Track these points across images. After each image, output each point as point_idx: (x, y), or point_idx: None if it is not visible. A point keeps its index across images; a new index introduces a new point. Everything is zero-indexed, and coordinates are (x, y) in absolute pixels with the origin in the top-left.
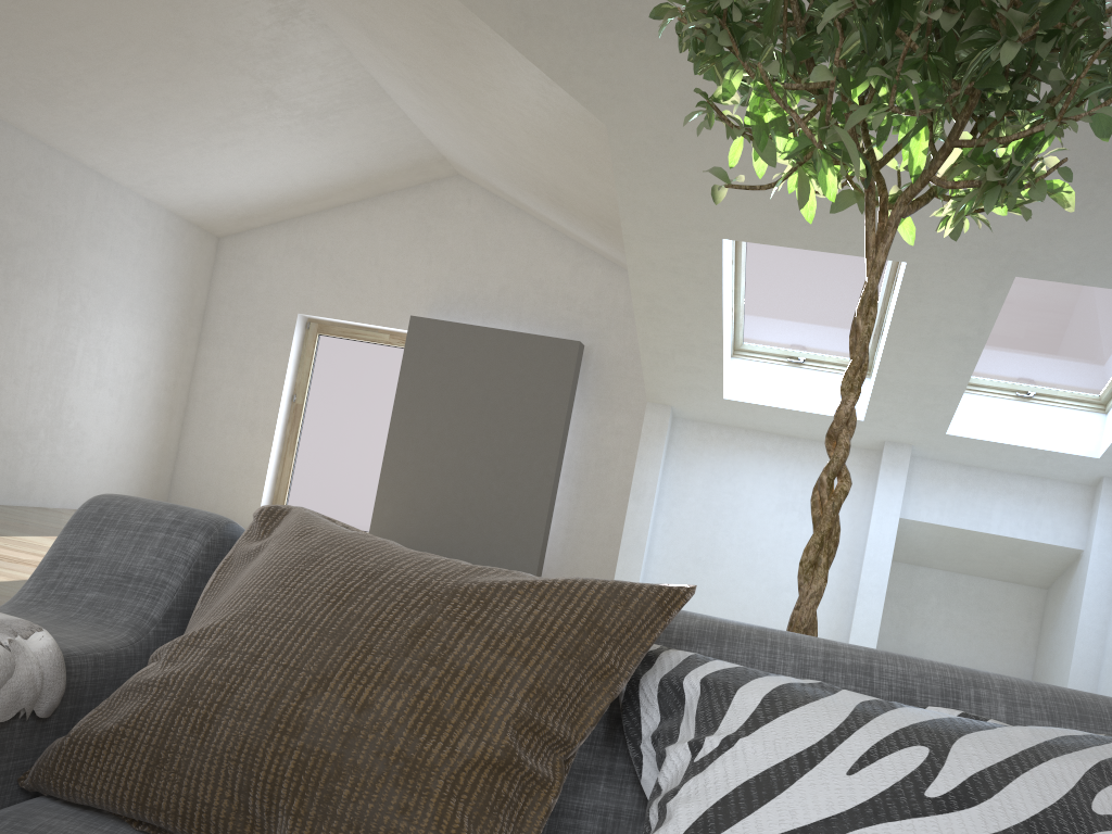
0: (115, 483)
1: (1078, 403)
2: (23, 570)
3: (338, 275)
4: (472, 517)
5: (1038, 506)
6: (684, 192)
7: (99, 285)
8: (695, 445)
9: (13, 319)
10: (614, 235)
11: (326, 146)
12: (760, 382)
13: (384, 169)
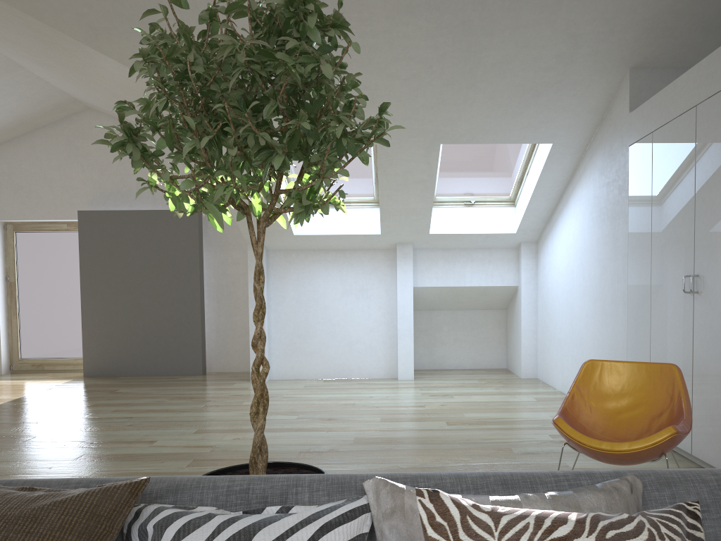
0: None
1: (499, 203)
2: None
3: (19, 189)
4: (152, 335)
5: (490, 265)
6: None
7: None
8: (284, 265)
9: None
10: None
11: None
12: (315, 221)
13: (34, 113)
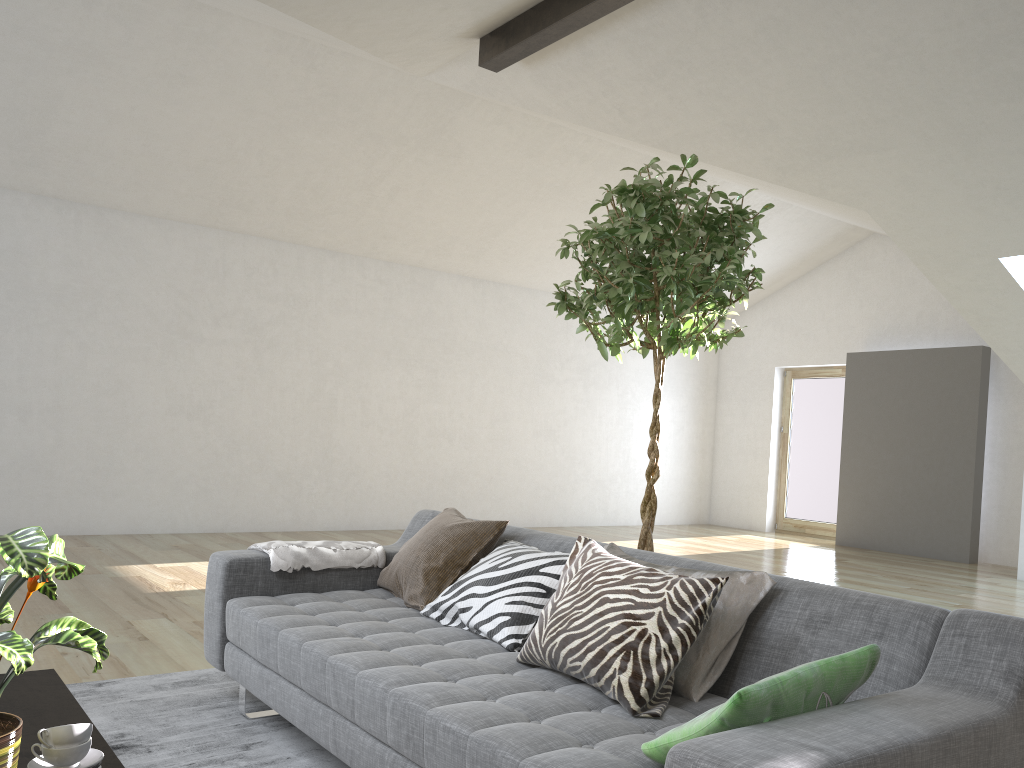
0: (670, 505)
1: None
2: None
3: (798, 332)
4: (911, 505)
5: None
6: (946, 235)
7: (641, 378)
8: None
9: (592, 411)
10: None
11: (762, 247)
12: None
13: (813, 248)
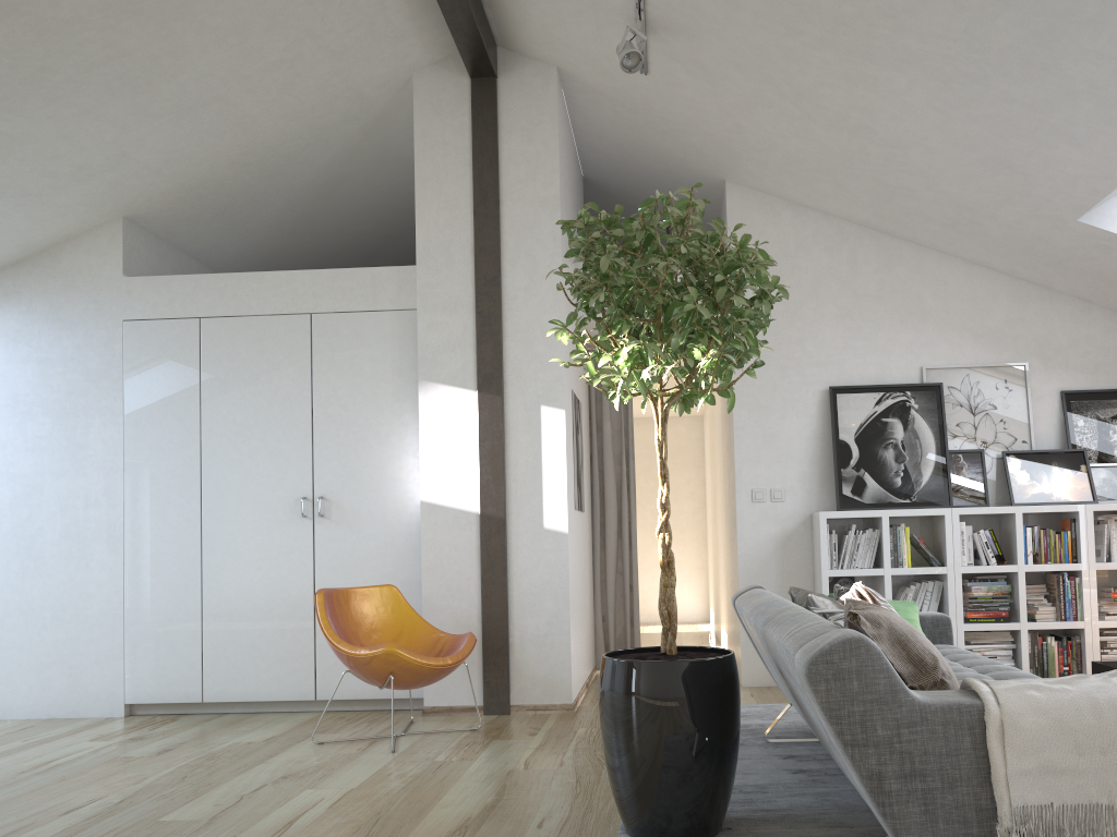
0: None
1: None
2: None
3: None
4: None
5: None
6: None
7: None
8: None
9: None
10: None
11: None
12: None
13: None
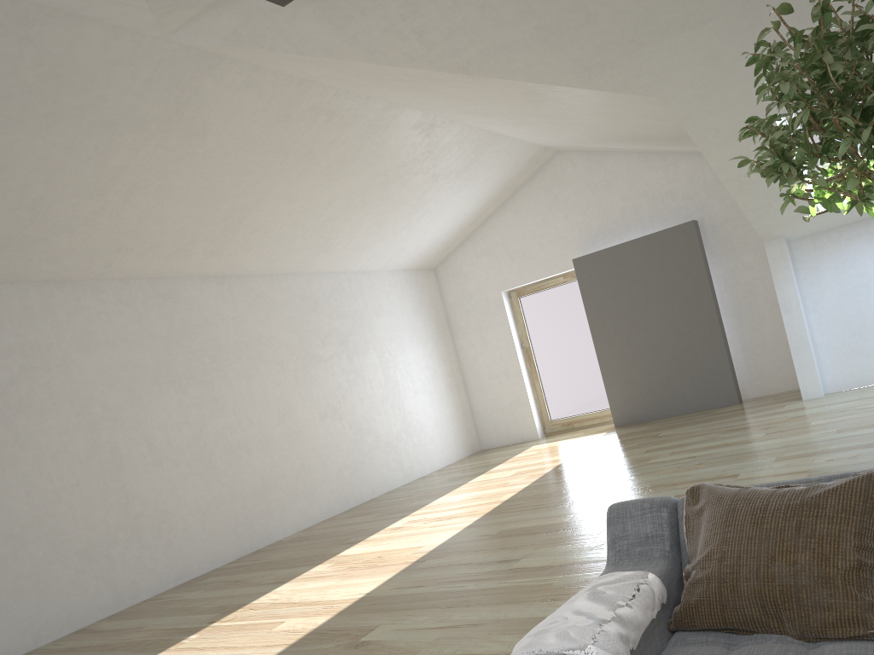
0: (449, 445)
1: None
2: (458, 522)
3: (513, 255)
4: (673, 371)
5: None
6: (733, 107)
7: (390, 335)
8: (813, 254)
9: (362, 379)
10: (686, 140)
11: (474, 183)
12: None
13: (513, 175)
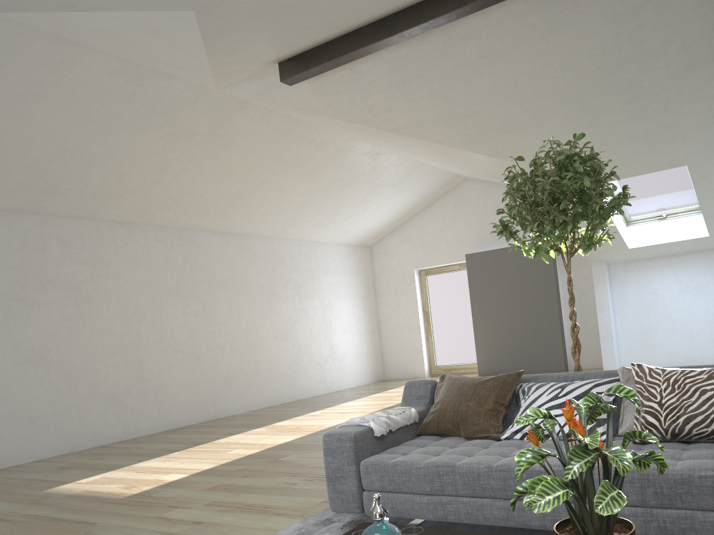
0: (361, 372)
1: None
2: (352, 415)
3: (426, 245)
4: (523, 342)
5: None
6: None
7: (331, 288)
8: (624, 275)
9: (307, 316)
10: None
11: (404, 193)
12: (646, 234)
13: (432, 191)
